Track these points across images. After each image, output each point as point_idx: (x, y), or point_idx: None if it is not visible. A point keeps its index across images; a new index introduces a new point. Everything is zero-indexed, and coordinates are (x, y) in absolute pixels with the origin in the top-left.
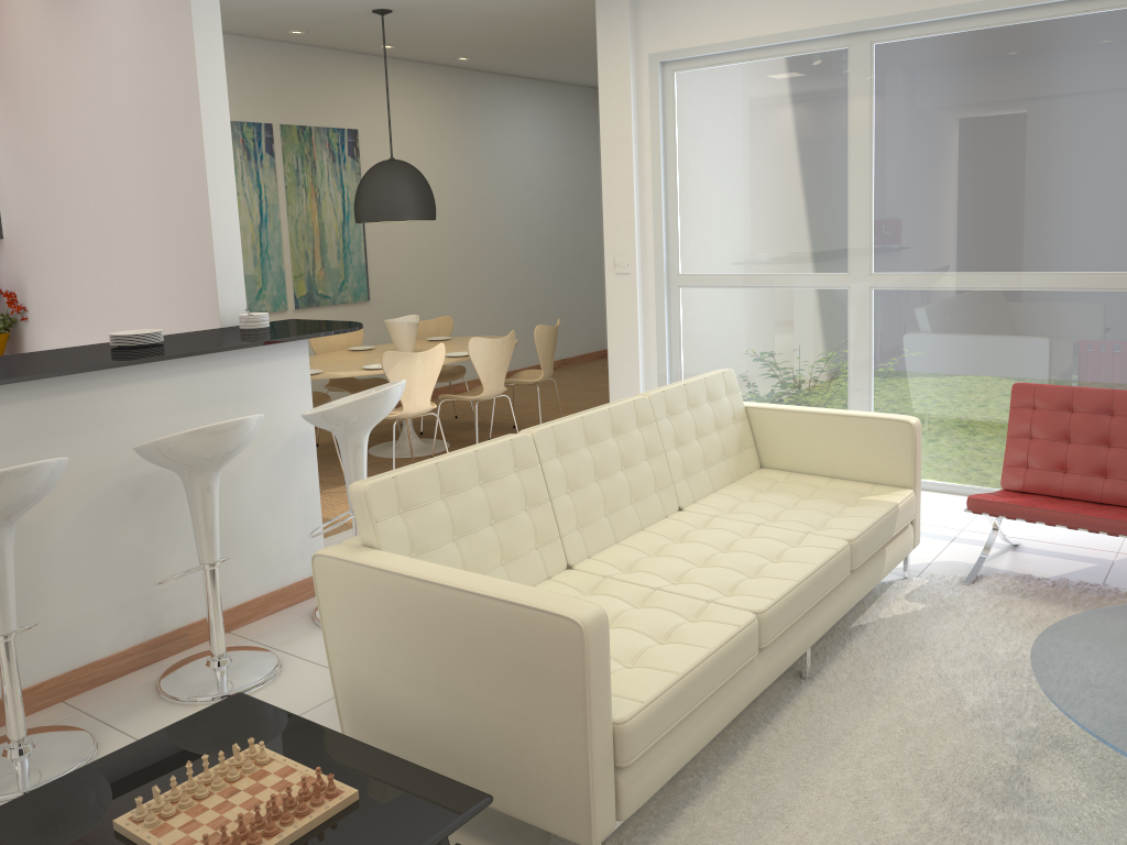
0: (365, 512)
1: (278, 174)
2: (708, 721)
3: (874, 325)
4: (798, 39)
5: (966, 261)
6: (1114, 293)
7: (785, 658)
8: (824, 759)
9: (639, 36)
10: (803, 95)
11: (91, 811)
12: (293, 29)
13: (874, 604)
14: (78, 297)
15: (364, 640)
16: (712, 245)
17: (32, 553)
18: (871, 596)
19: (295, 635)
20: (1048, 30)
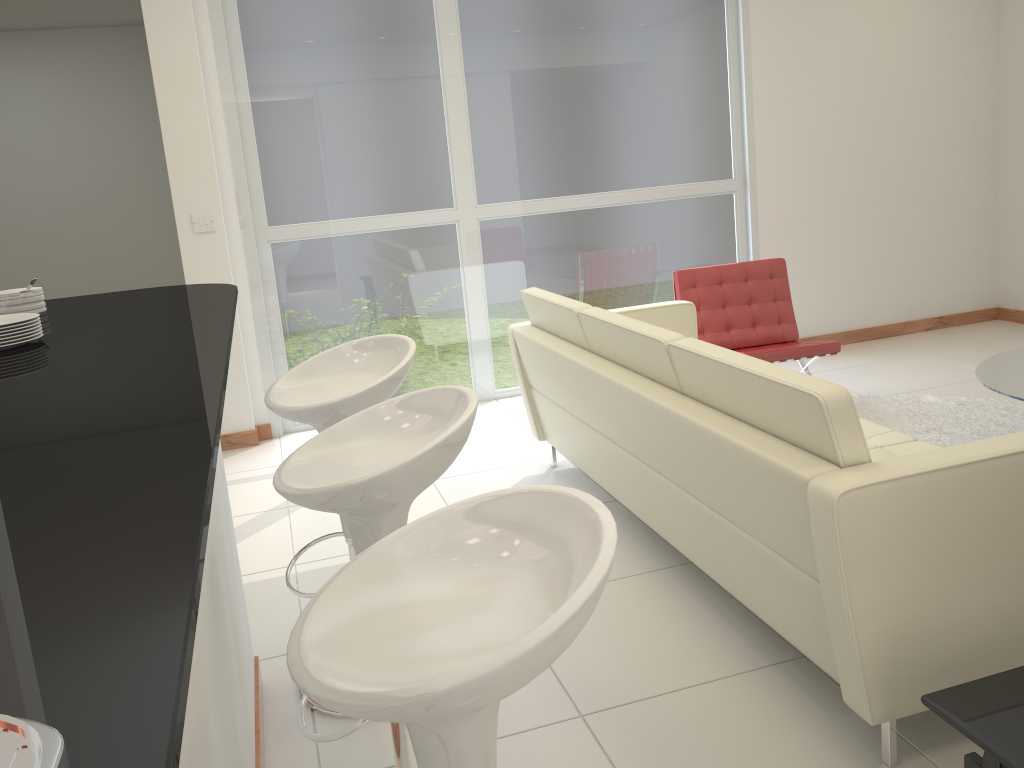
0: (853, 421)
1: None
2: None
3: (483, 253)
4: None
5: (554, 187)
6: (657, 203)
7: None
8: None
9: None
10: (392, 35)
11: None
12: None
13: None
14: None
15: (917, 570)
16: (305, 193)
17: None
18: None
19: (369, 741)
20: None
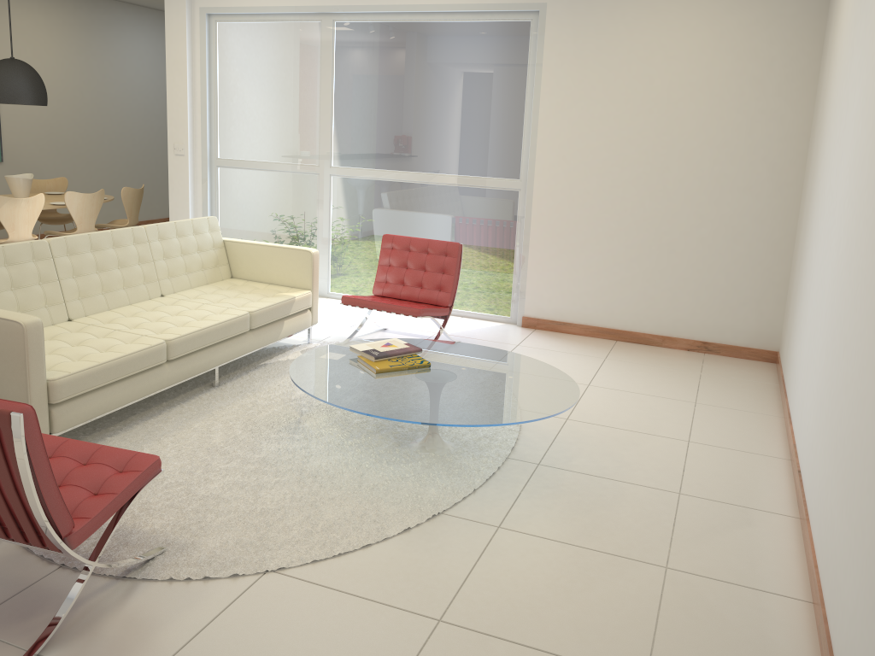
0: None
1: None
2: (123, 392)
3: (332, 199)
4: (291, 11)
5: (383, 162)
6: (456, 187)
7: (190, 369)
8: (200, 417)
9: None
10: (295, 48)
11: None
12: None
13: (281, 355)
14: None
15: None
16: (239, 141)
17: None
18: (282, 351)
19: None
20: (427, 28)
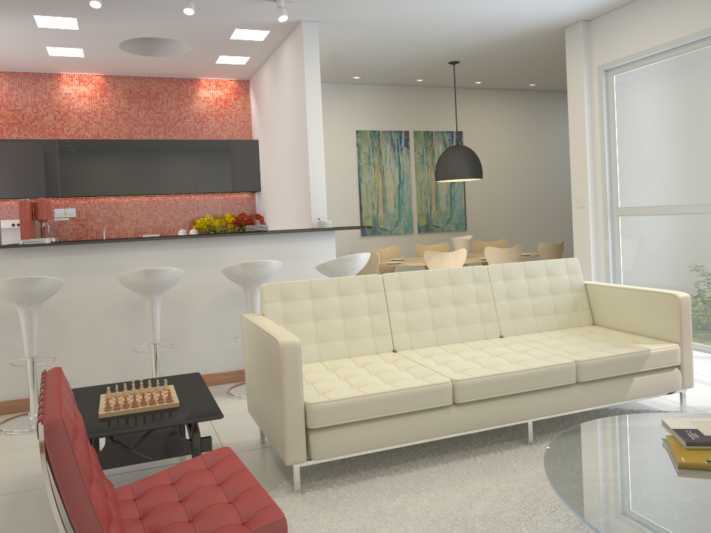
0: (261, 297)
1: (411, 158)
2: (395, 429)
3: None
4: (684, 42)
5: None
6: None
7: (486, 417)
8: (481, 477)
9: (591, 56)
10: (692, 79)
11: (103, 393)
12: (416, 78)
13: None
14: (277, 217)
15: (249, 357)
16: (637, 187)
17: (186, 317)
18: None
19: None
20: None
